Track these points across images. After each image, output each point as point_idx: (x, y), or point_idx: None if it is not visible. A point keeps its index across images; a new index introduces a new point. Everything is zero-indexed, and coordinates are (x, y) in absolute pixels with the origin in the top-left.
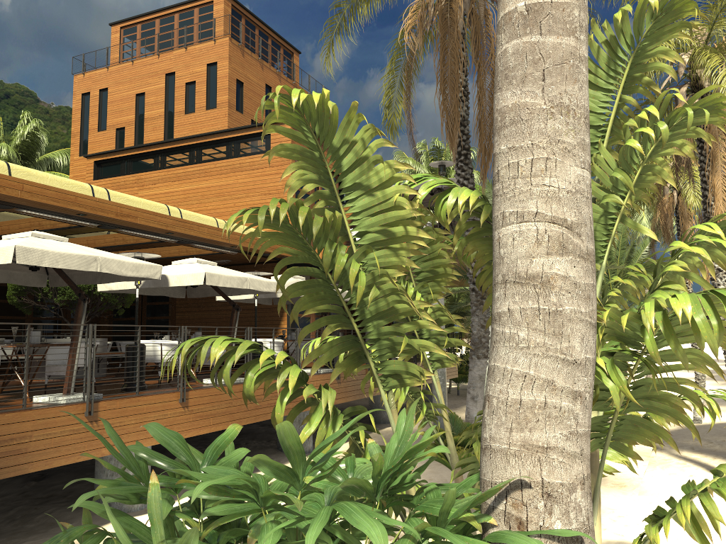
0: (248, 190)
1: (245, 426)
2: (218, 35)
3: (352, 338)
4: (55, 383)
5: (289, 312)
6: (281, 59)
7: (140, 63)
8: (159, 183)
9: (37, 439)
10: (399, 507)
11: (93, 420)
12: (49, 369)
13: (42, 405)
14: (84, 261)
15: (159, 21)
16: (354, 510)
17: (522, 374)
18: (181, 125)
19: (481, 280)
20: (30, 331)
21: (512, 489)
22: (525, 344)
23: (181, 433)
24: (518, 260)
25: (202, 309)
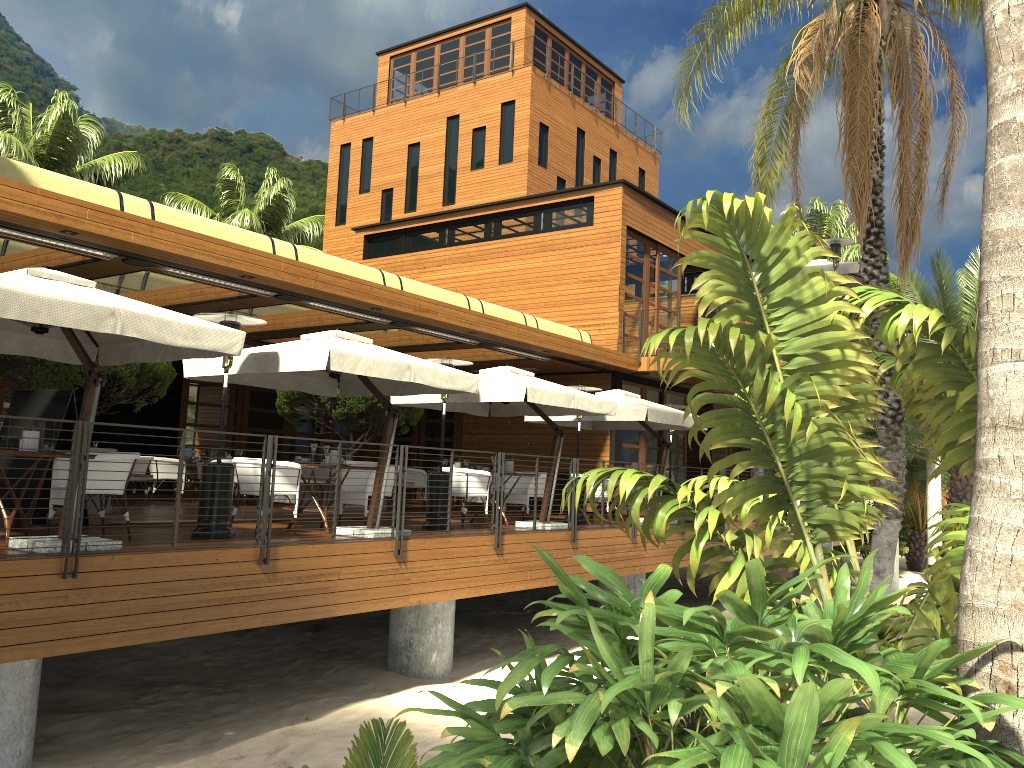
0: (562, 275)
1: (549, 588)
2: (517, 63)
3: (772, 479)
4: (364, 513)
5: (613, 441)
6: (598, 91)
7: (414, 104)
8: (446, 265)
9: (345, 577)
10: (836, 676)
11: (401, 561)
12: (345, 496)
13: (347, 538)
14: (397, 368)
15: (439, 47)
16: (835, 650)
17: (1014, 528)
18: (465, 185)
19: (930, 415)
20: (326, 450)
21: (1000, 651)
22: (1019, 496)
23: (495, 586)
24: (1012, 403)
25: (496, 431)
